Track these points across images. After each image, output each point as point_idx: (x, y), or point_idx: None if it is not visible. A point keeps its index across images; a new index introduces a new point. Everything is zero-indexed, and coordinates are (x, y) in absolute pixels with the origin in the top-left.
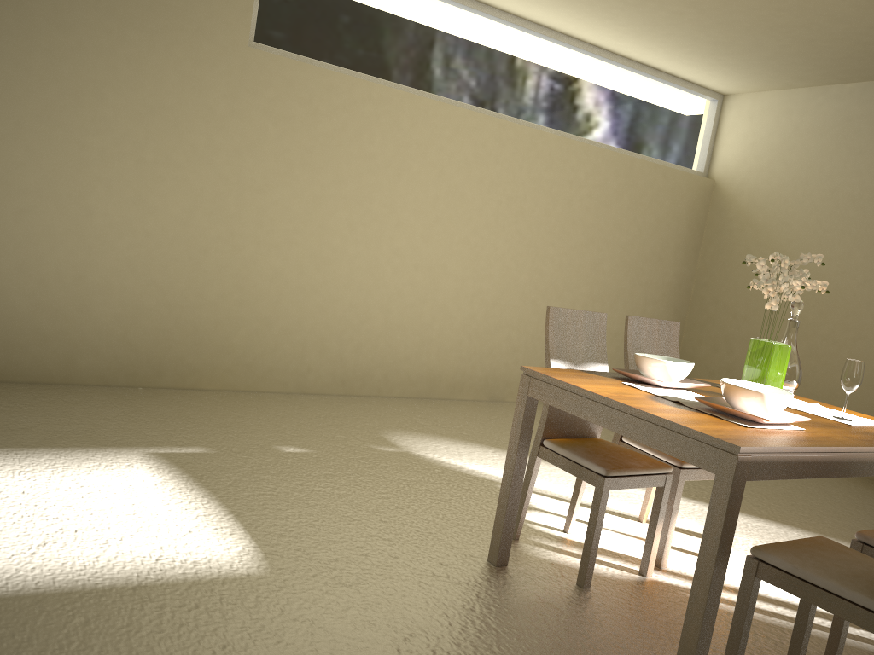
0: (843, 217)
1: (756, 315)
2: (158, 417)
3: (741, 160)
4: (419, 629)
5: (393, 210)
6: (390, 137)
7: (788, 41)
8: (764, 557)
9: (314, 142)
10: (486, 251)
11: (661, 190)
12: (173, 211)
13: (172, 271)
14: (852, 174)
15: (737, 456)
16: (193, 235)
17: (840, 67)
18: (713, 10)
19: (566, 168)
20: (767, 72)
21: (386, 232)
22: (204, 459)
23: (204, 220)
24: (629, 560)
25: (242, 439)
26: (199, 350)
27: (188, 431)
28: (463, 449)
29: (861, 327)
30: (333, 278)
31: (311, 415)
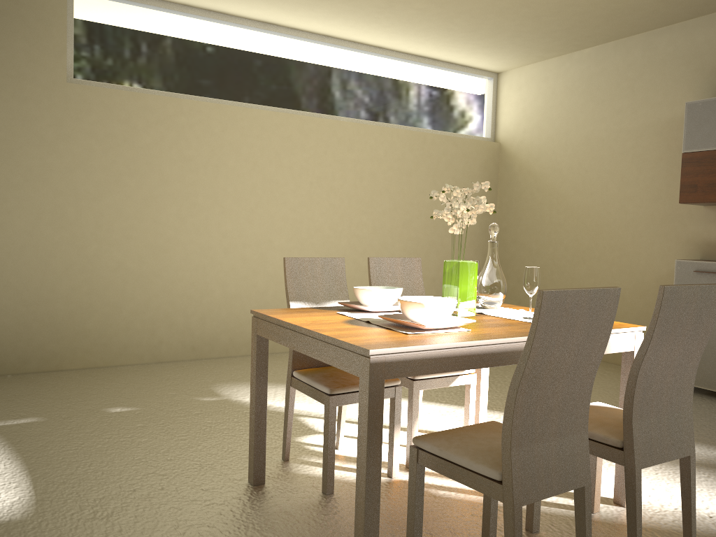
0: (597, 158)
1: (545, 248)
2: (10, 397)
3: (517, 124)
4: None
5: (217, 200)
6: (205, 141)
7: (519, 20)
8: (420, 445)
9: (137, 153)
10: (306, 224)
11: (453, 156)
12: (19, 225)
13: (25, 274)
14: (599, 121)
15: (369, 359)
16: (39, 242)
17: (572, 36)
18: (448, 3)
19: (366, 148)
20: (519, 48)
21: (213, 219)
22: (31, 427)
23: (47, 228)
24: (384, 466)
25: (78, 406)
26: (58, 337)
27: (30, 405)
28: (281, 390)
29: (623, 245)
30: (171, 263)
31: (154, 379)
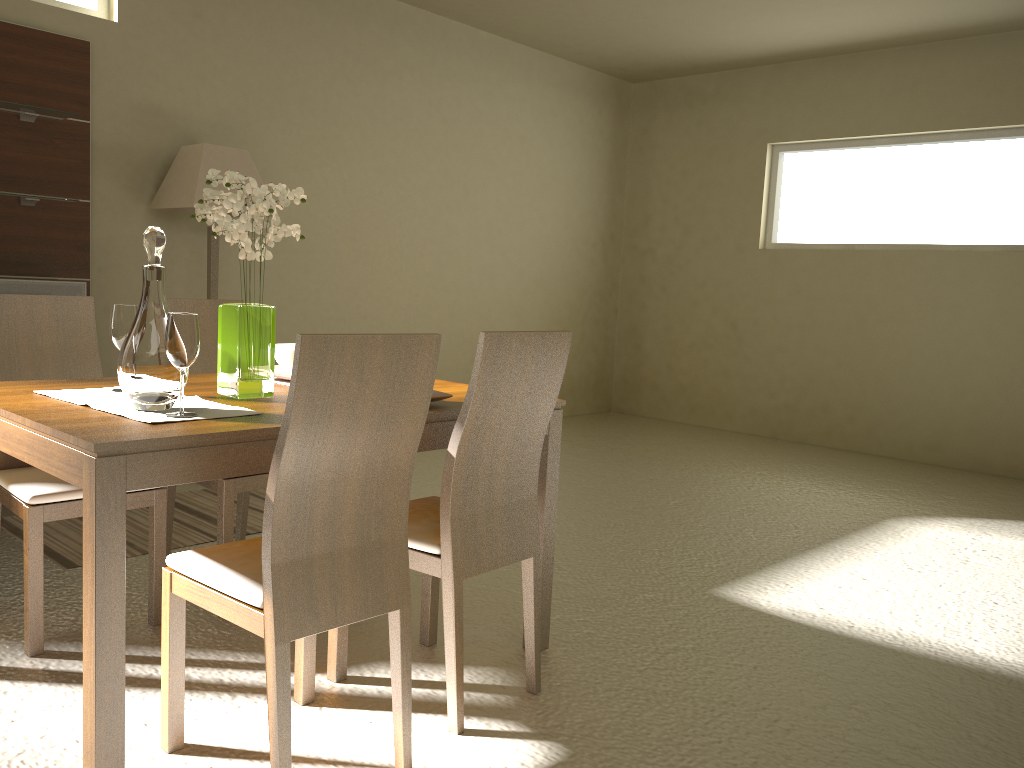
0: None
1: None
2: None
3: None
4: (560, 579)
5: None
6: None
7: None
8: None
9: None
10: None
11: None
12: None
13: None
14: None
15: None
16: None
17: None
18: None
19: None
20: None
21: None
22: None
23: None
24: (353, 698)
25: None
26: None
27: None
28: None
29: None
30: None
31: None
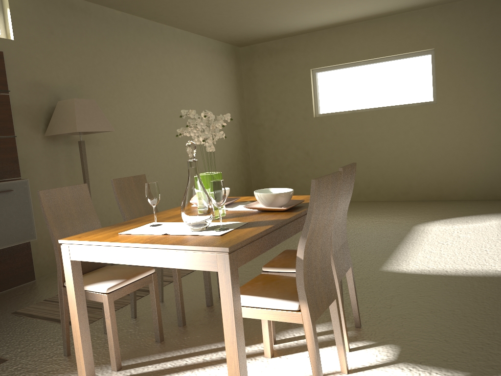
0: None
1: None
2: None
3: None
4: None
5: None
6: None
7: None
8: None
9: None
10: None
11: None
12: None
13: None
14: None
15: None
16: None
17: None
18: None
19: None
20: None
21: None
22: None
23: None
24: (288, 349)
25: None
26: None
27: None
28: None
29: None
30: None
31: None
